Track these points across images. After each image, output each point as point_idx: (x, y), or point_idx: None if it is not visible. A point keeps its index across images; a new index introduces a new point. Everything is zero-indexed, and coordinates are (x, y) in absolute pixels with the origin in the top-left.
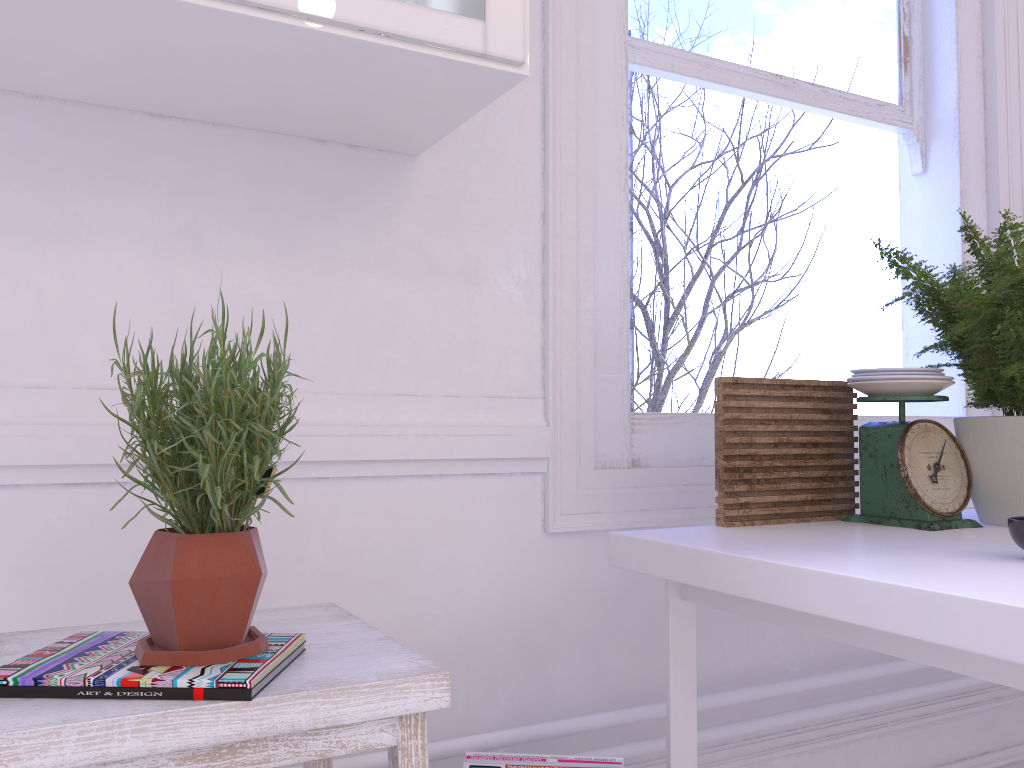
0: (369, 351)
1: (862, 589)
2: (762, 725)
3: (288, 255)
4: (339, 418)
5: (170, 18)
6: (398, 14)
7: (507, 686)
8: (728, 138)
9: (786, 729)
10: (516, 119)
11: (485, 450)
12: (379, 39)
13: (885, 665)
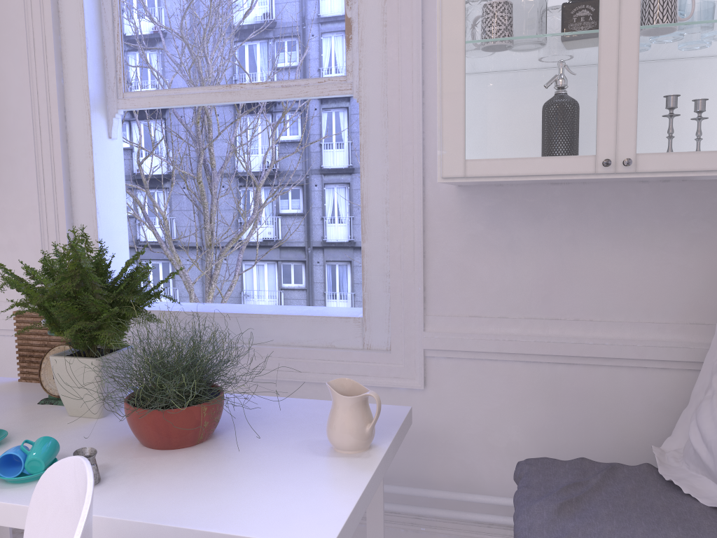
0: None
1: None
2: None
3: None
4: None
5: None
6: None
7: None
8: None
9: None
10: (25, 170)
11: None
12: None
13: None
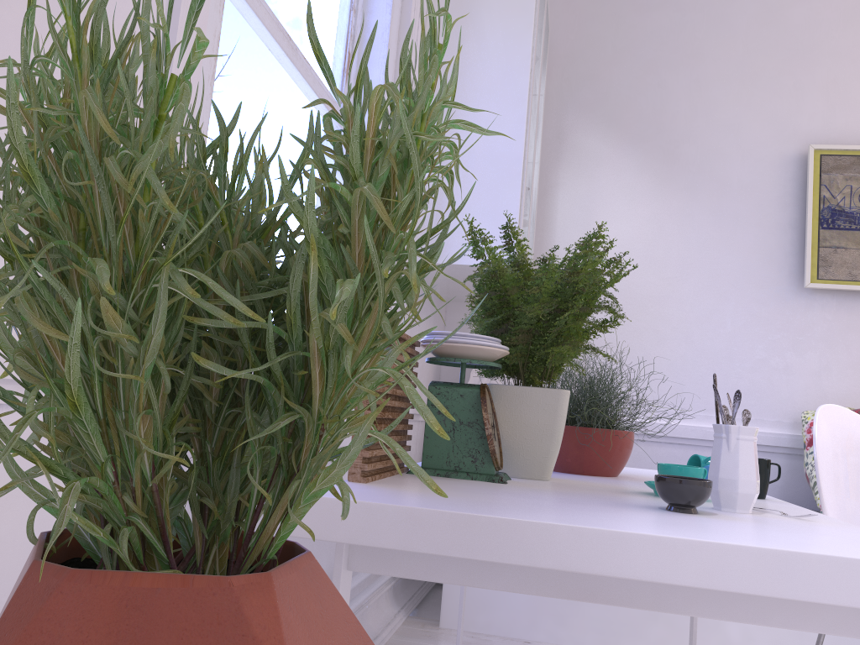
0: None
1: (705, 551)
2: None
3: None
4: None
5: None
6: None
7: None
8: None
9: None
10: None
11: None
12: None
13: None
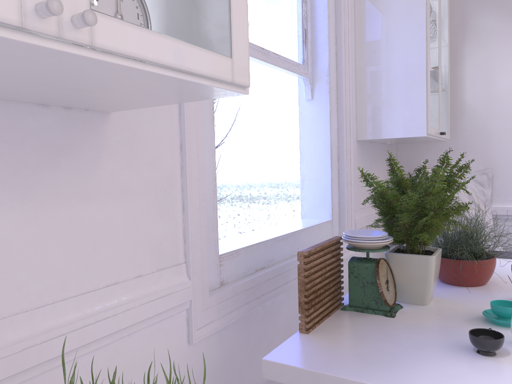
0: (88, 260)
1: None
2: None
3: (27, 200)
4: (73, 315)
5: (6, 51)
6: (189, 55)
7: None
8: None
9: None
10: None
11: (161, 307)
12: (176, 74)
13: None
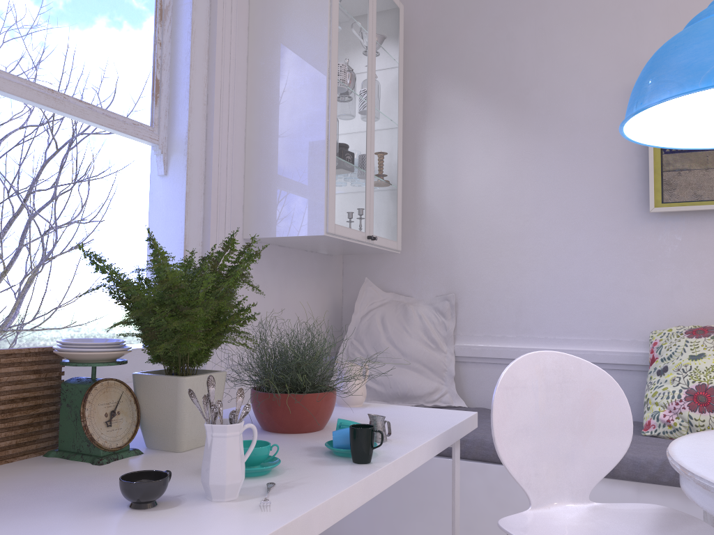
0: None
1: None
2: None
3: None
4: None
5: None
6: None
7: None
8: (44, 114)
9: None
10: None
11: None
12: None
13: None
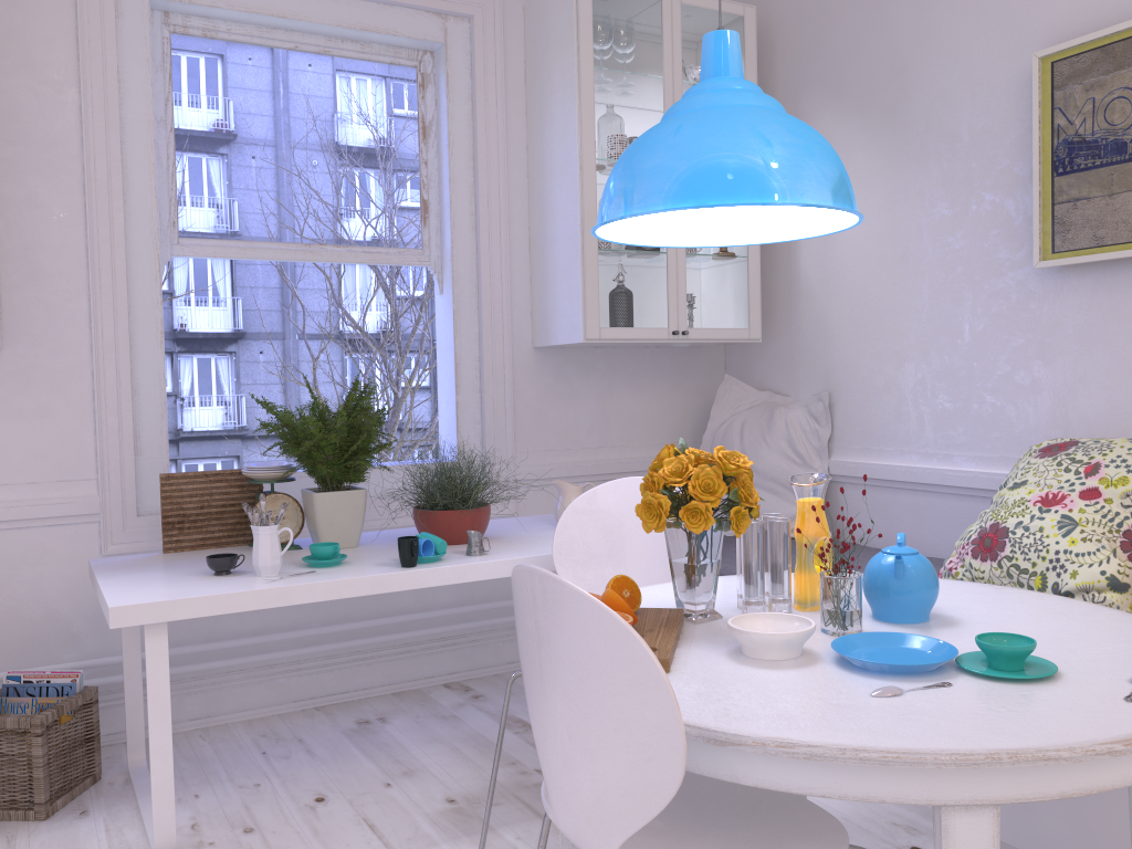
0: None
1: (100, 591)
2: (257, 658)
3: None
4: None
5: None
6: None
7: (80, 640)
8: None
9: (291, 661)
10: (70, 318)
11: (54, 512)
12: None
13: (360, 622)
